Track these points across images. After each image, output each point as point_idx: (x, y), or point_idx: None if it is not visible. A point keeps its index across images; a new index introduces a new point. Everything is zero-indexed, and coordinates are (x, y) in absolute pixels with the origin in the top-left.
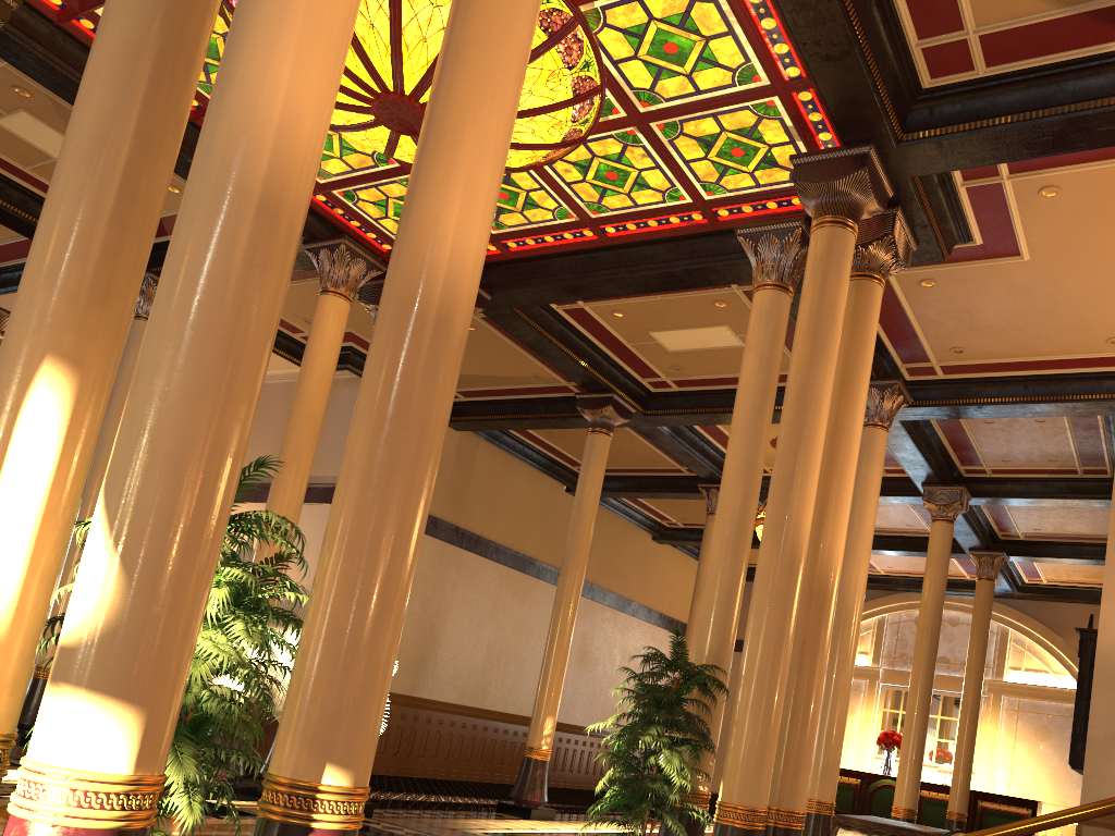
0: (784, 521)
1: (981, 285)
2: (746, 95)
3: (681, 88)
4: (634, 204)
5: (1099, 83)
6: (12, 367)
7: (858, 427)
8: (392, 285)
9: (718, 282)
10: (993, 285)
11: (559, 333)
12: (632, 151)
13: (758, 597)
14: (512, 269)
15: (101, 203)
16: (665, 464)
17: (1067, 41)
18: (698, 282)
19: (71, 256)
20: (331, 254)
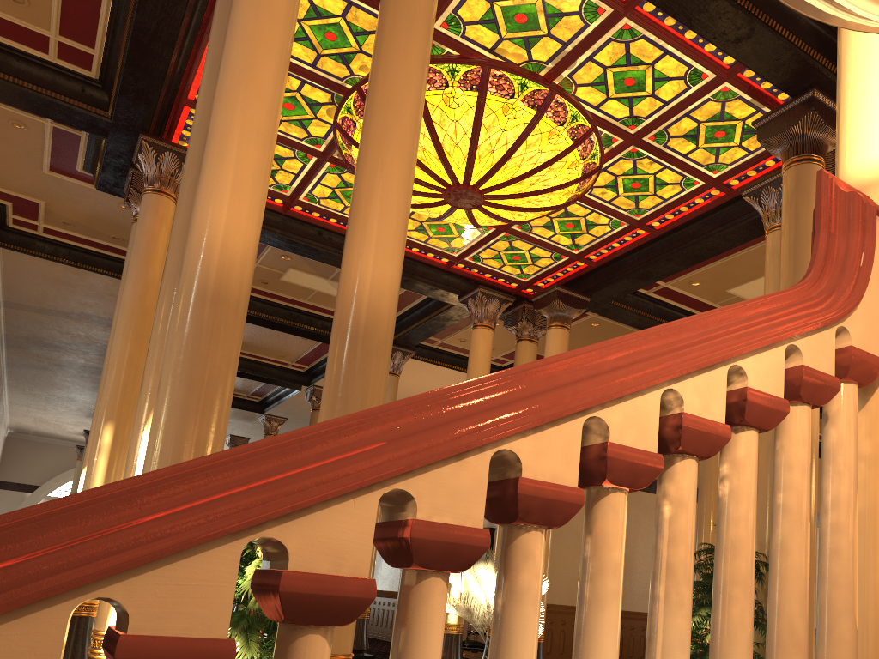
0: None
1: None
2: (701, 91)
3: (651, 106)
4: (662, 199)
5: None
6: (137, 421)
7: None
8: (334, 319)
9: (751, 236)
10: None
11: (655, 311)
12: (641, 163)
13: None
14: (599, 274)
15: None
16: None
17: None
18: (735, 241)
19: (161, 351)
20: (474, 300)
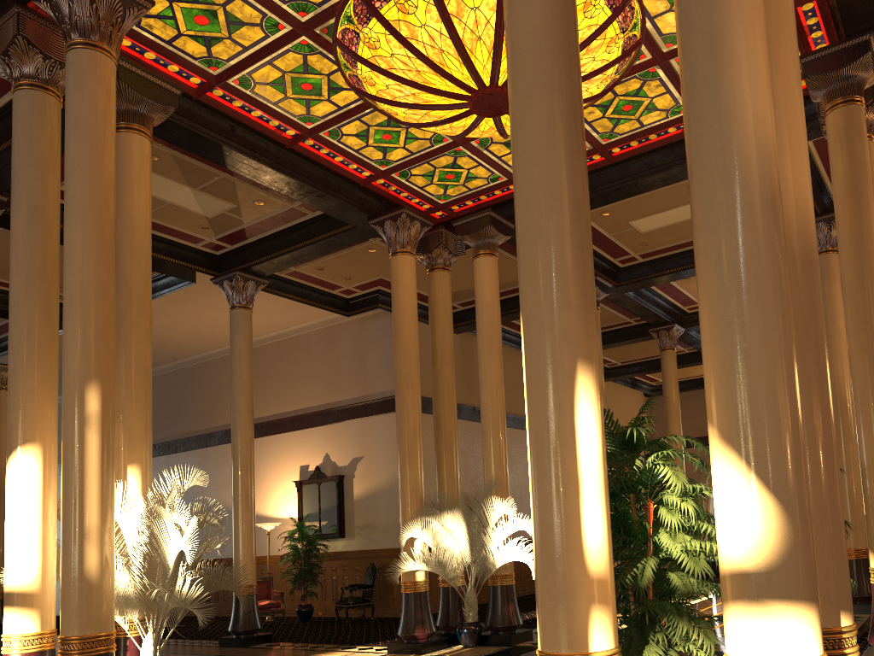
0: (872, 345)
1: None
2: None
3: None
4: (641, 125)
5: None
6: (556, 375)
7: None
8: None
9: None
10: None
11: None
12: (649, 85)
13: (864, 407)
14: None
15: (574, 235)
16: (617, 320)
17: None
18: None
19: (569, 281)
20: (394, 223)
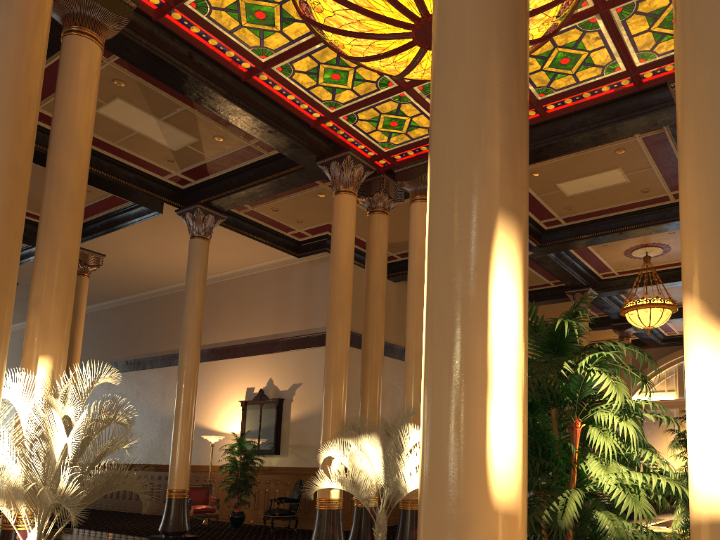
0: None
1: None
2: None
3: None
4: (576, 81)
5: None
6: (468, 228)
7: None
8: None
9: (636, 131)
10: None
11: None
12: (588, 37)
13: None
14: None
15: (507, 51)
16: (538, 281)
17: None
18: (619, 134)
19: (495, 108)
20: (340, 164)
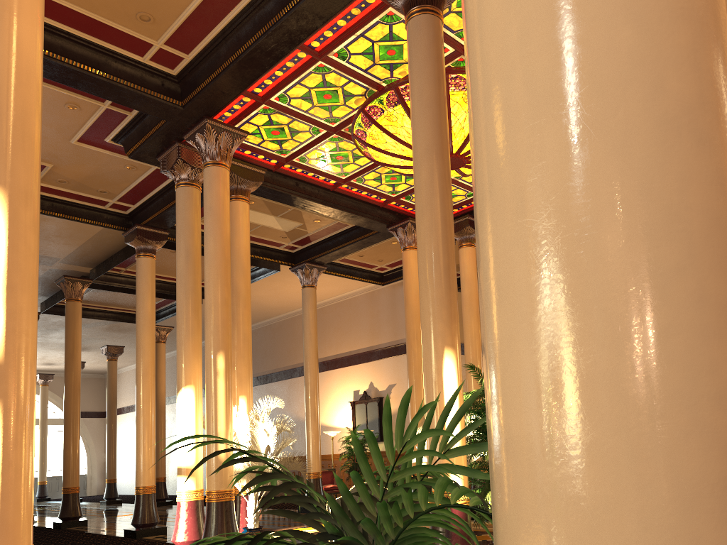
0: None
1: None
2: None
3: None
4: None
5: None
6: (434, 354)
7: None
8: None
9: None
10: None
11: None
12: None
13: None
14: None
15: (444, 283)
16: None
17: None
18: None
19: (441, 307)
20: (403, 229)
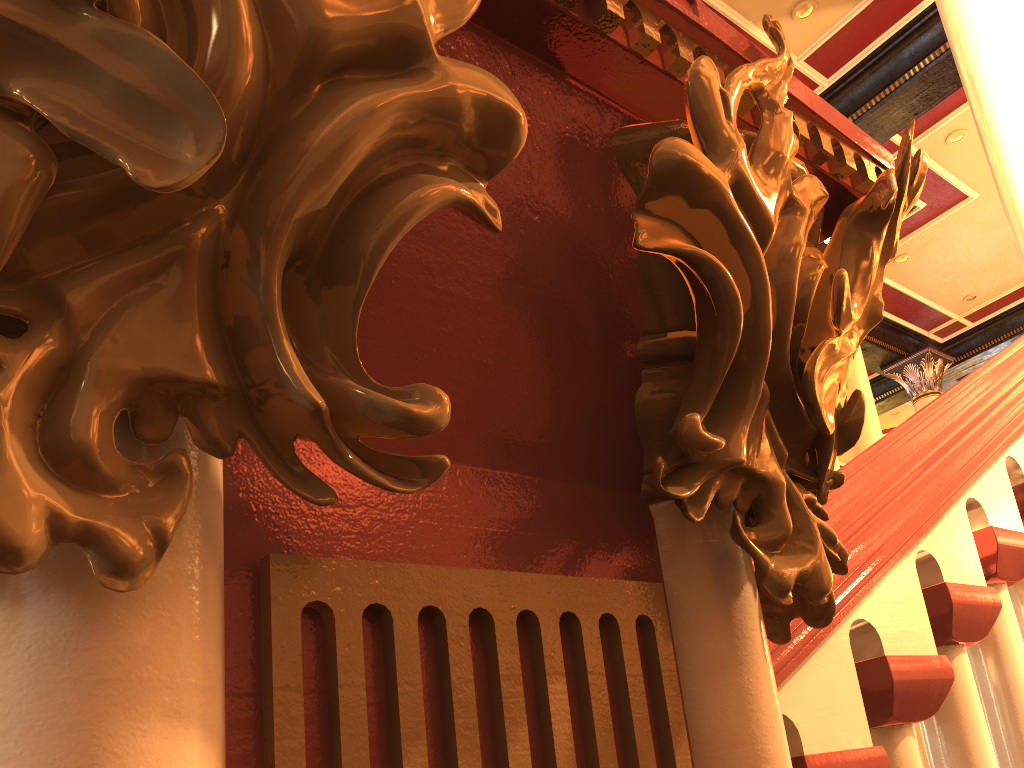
0: None
1: (951, 237)
2: None
3: None
4: None
5: (929, 37)
6: None
7: (870, 409)
8: None
9: None
10: (962, 231)
11: None
12: None
13: None
14: None
15: None
16: None
17: (881, 23)
18: None
19: None
20: None
